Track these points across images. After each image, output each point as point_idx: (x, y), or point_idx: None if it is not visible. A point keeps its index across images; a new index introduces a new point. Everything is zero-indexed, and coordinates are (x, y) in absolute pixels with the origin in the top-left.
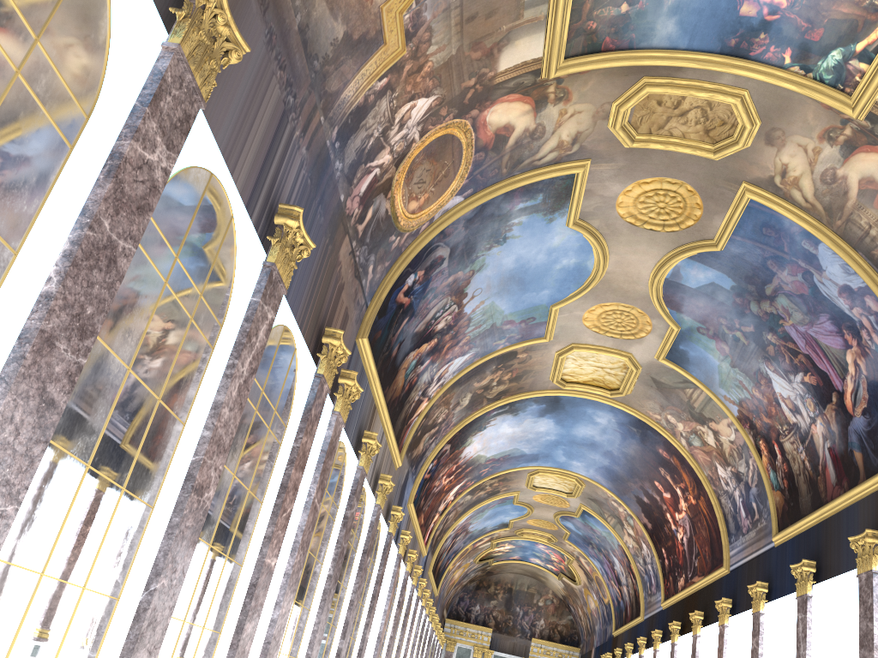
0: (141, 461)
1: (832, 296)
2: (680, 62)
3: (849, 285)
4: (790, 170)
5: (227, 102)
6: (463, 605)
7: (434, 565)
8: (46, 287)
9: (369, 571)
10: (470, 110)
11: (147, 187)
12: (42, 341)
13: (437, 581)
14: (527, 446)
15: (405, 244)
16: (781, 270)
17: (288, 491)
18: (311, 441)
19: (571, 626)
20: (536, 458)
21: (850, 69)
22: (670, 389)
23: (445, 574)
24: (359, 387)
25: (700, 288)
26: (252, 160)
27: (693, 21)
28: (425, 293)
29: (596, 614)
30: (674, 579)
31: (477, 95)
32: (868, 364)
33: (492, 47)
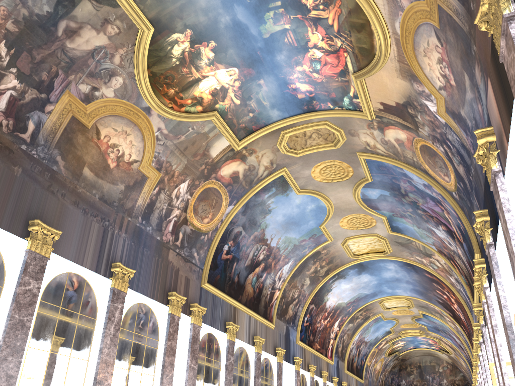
0: (69, 380)
1: (423, 189)
2: (289, 122)
3: (424, 183)
4: (369, 143)
5: (69, 244)
6: (394, 382)
7: (349, 366)
8: (0, 343)
9: (268, 384)
10: (210, 175)
11: (31, 296)
12: (1, 360)
13: (359, 374)
14: (365, 290)
15: (212, 236)
16: (400, 182)
17: (166, 367)
18: (175, 342)
19: (464, 379)
20: (376, 294)
21: (355, 102)
22: (406, 244)
23: (364, 369)
24: (204, 308)
25: (378, 198)
26: (92, 255)
27: (283, 107)
28: (240, 248)
29: (467, 369)
30: (471, 342)
31: (209, 169)
32: (452, 217)
33: (203, 152)
